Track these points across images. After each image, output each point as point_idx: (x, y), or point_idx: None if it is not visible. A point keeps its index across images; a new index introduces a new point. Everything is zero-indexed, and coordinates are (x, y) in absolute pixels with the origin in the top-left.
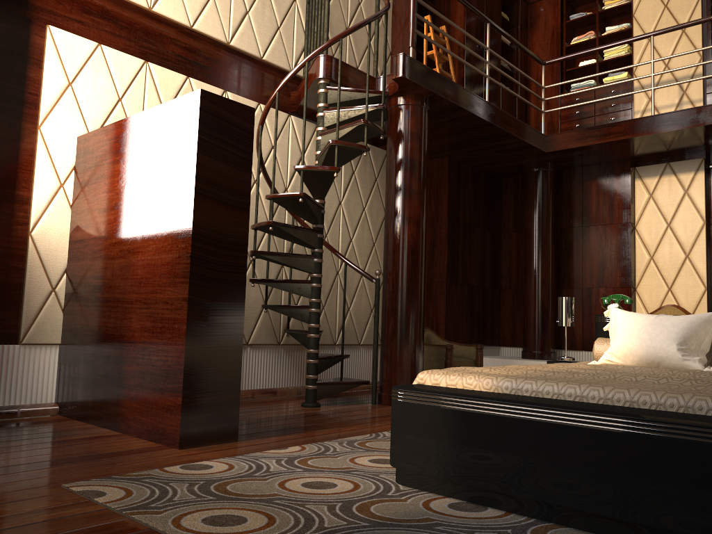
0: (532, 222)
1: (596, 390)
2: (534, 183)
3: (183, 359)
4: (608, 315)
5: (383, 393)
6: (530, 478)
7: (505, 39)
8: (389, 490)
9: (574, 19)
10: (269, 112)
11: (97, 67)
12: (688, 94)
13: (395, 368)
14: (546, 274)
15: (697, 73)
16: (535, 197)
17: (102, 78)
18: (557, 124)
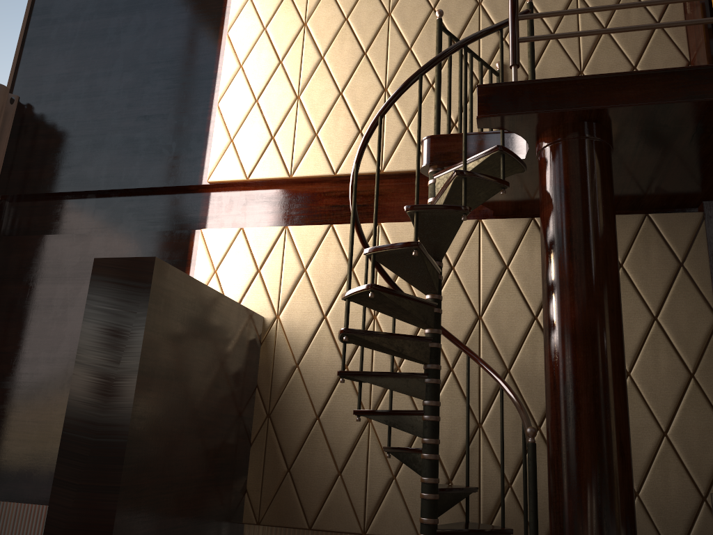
0: None
1: None
2: None
3: None
4: None
5: None
6: None
7: None
8: None
9: None
10: None
11: (238, 248)
12: None
13: None
14: None
15: None
16: None
17: (242, 256)
18: None
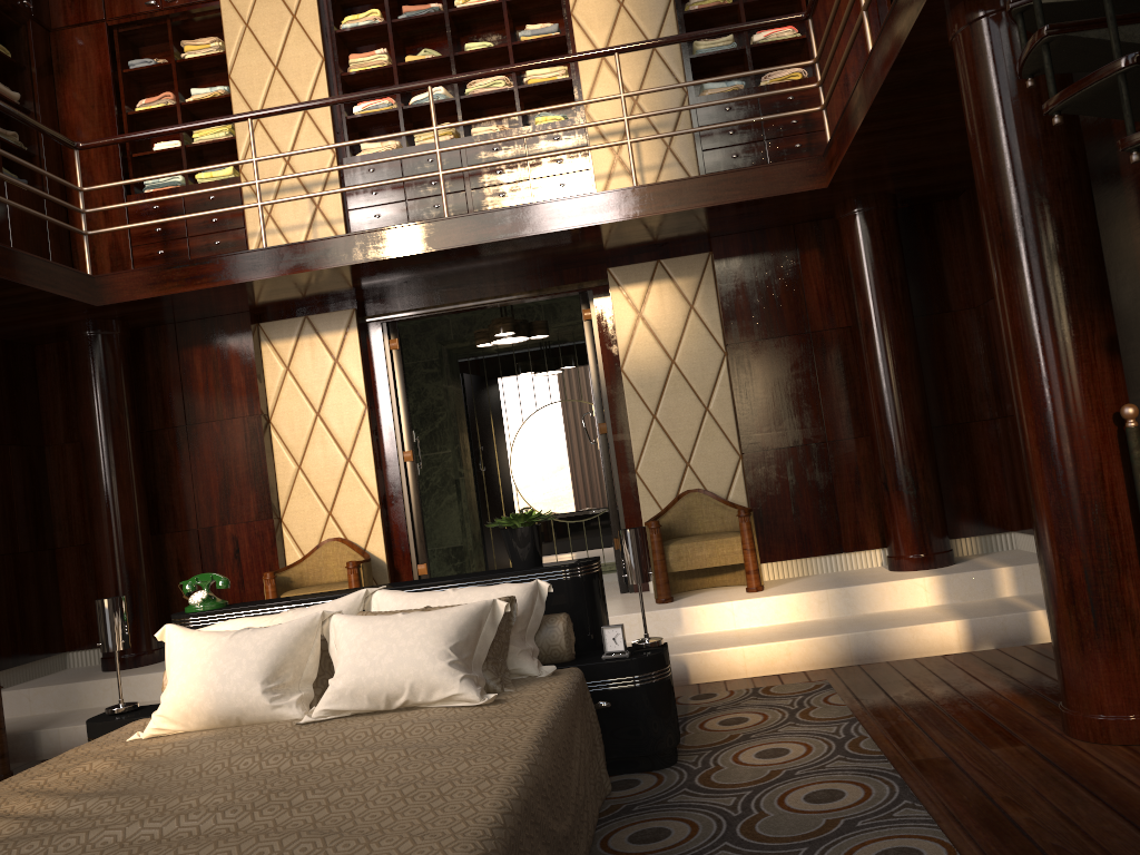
0: (94, 428)
1: None
2: (89, 359)
3: None
4: (164, 638)
5: None
6: None
7: (7, 92)
8: None
9: (137, 69)
10: None
11: None
12: (323, 209)
13: None
14: (130, 516)
15: (332, 178)
16: (94, 382)
17: None
18: (126, 248)
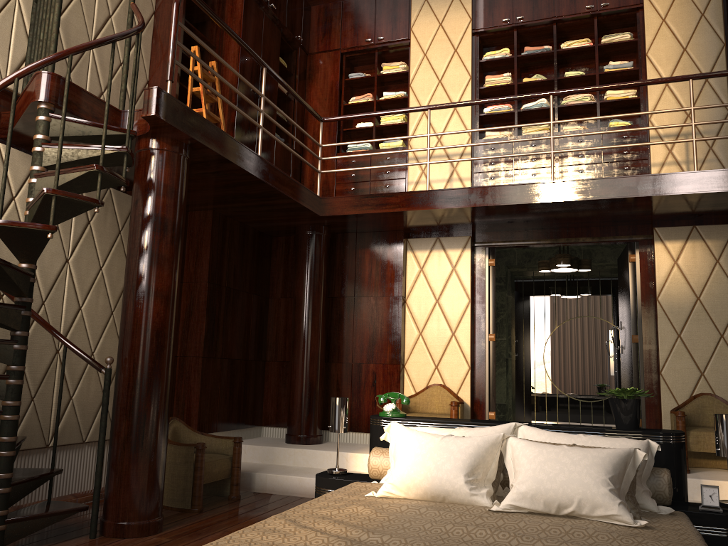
0: (303, 290)
1: None
2: (307, 248)
3: None
4: (389, 431)
5: (107, 521)
6: None
7: (282, 87)
8: None
9: (353, 78)
10: None
11: None
12: (457, 171)
13: (125, 487)
14: (316, 348)
15: (467, 151)
16: (308, 262)
17: None
18: (332, 184)
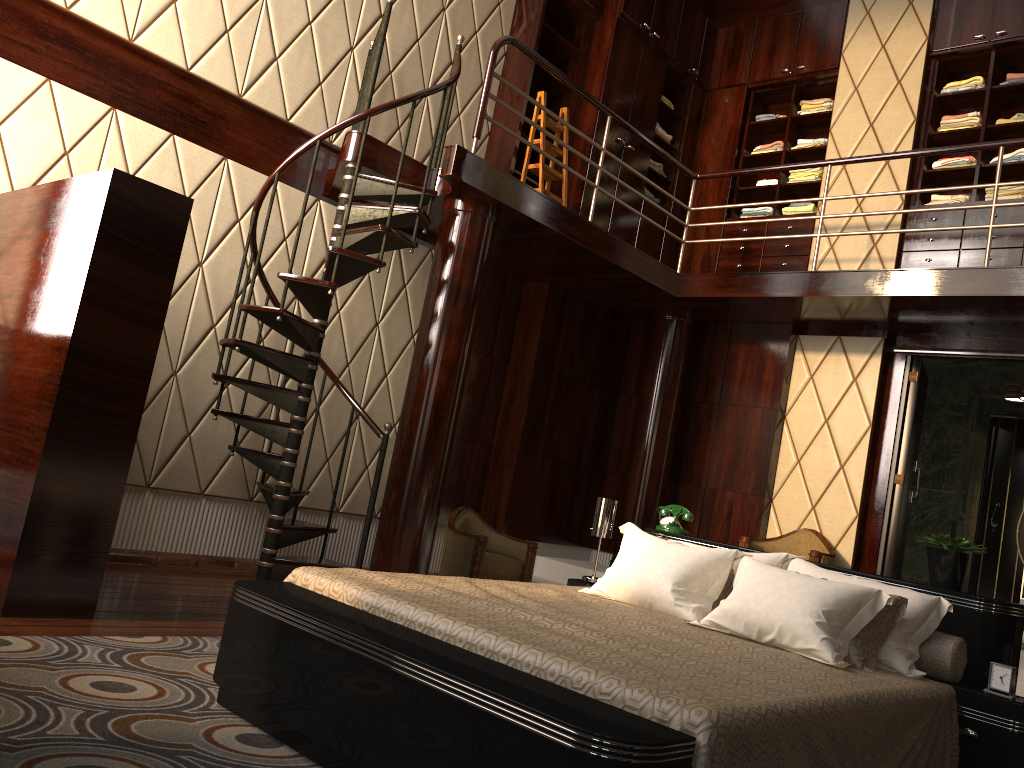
0: (651, 388)
1: (446, 623)
2: (662, 336)
3: (28, 503)
4: (624, 531)
5: None
6: (322, 716)
7: (663, 135)
8: (192, 706)
9: (761, 122)
10: (287, 192)
11: (40, 108)
12: (878, 248)
13: (387, 557)
14: (658, 461)
15: (895, 222)
16: (660, 354)
17: (45, 123)
18: (714, 259)
